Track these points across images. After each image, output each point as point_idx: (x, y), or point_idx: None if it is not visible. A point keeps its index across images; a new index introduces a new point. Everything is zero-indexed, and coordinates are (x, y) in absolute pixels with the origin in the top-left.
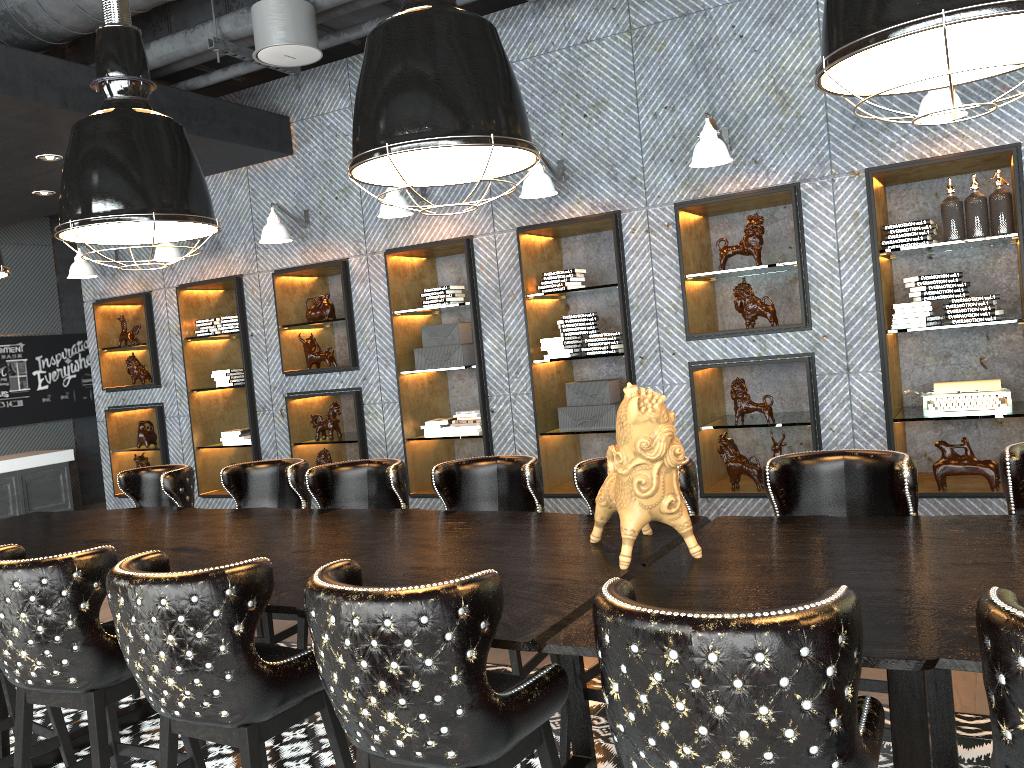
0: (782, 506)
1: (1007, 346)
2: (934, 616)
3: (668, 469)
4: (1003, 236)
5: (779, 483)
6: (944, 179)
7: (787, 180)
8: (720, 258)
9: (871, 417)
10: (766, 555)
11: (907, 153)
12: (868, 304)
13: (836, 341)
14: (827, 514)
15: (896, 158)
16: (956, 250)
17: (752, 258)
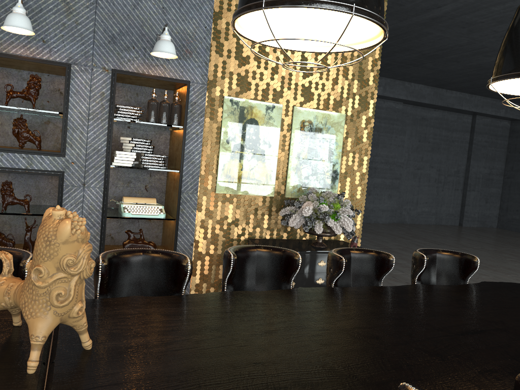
0: (103, 288)
1: (159, 181)
2: (300, 386)
3: (81, 280)
4: (176, 126)
5: (107, 273)
6: (142, 87)
7: (63, 60)
8: (7, 97)
9: (94, 214)
10: (139, 339)
11: (136, 68)
12: (102, 148)
13: (79, 166)
14: (128, 291)
15: (130, 68)
16: (142, 126)
17: (21, 102)
